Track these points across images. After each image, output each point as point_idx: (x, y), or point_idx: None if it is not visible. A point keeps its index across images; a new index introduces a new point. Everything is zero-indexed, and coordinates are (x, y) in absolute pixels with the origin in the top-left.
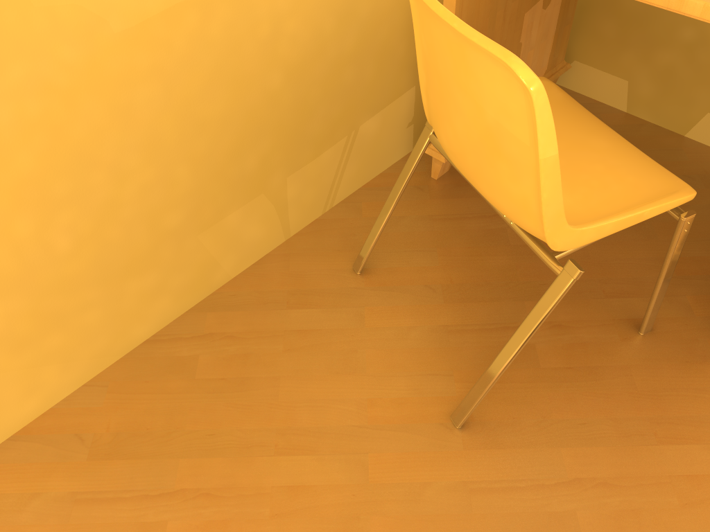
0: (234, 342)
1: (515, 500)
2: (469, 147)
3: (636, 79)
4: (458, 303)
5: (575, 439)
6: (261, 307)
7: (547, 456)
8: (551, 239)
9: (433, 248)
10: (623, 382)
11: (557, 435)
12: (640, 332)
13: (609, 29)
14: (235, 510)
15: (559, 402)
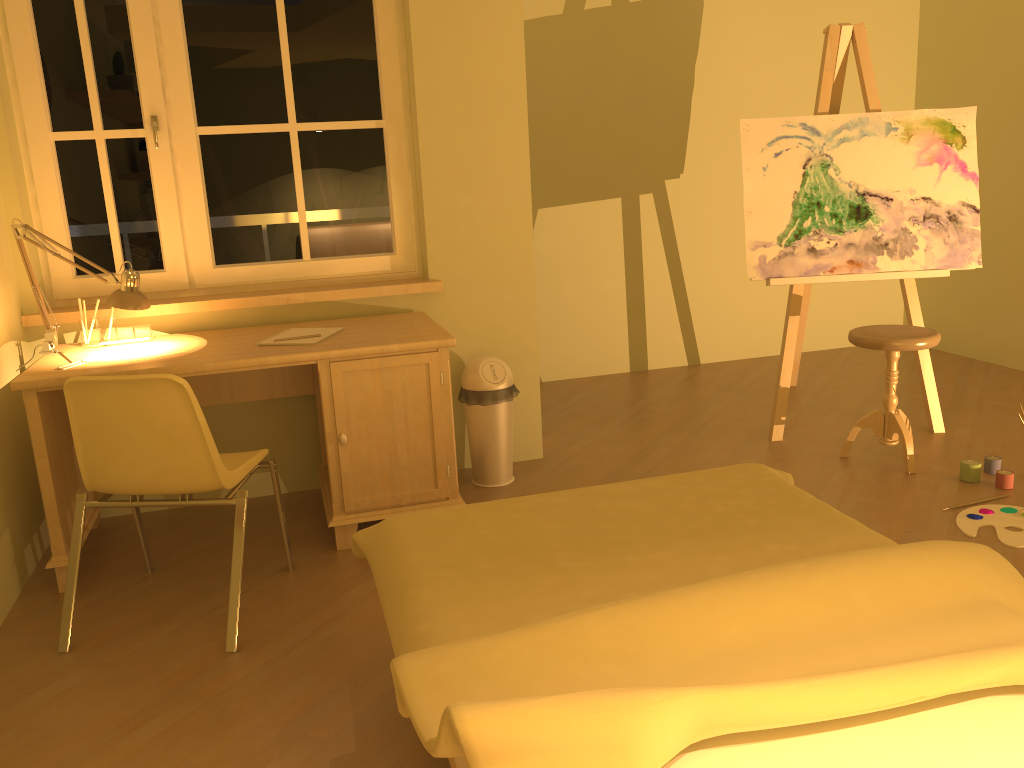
0: (7, 730)
1: (301, 648)
2: (145, 458)
3: None
4: (166, 620)
5: (304, 615)
6: (4, 707)
7: (298, 628)
8: (223, 479)
9: (112, 614)
10: (303, 587)
11: (294, 620)
12: (290, 569)
13: None
14: (133, 766)
15: (280, 612)
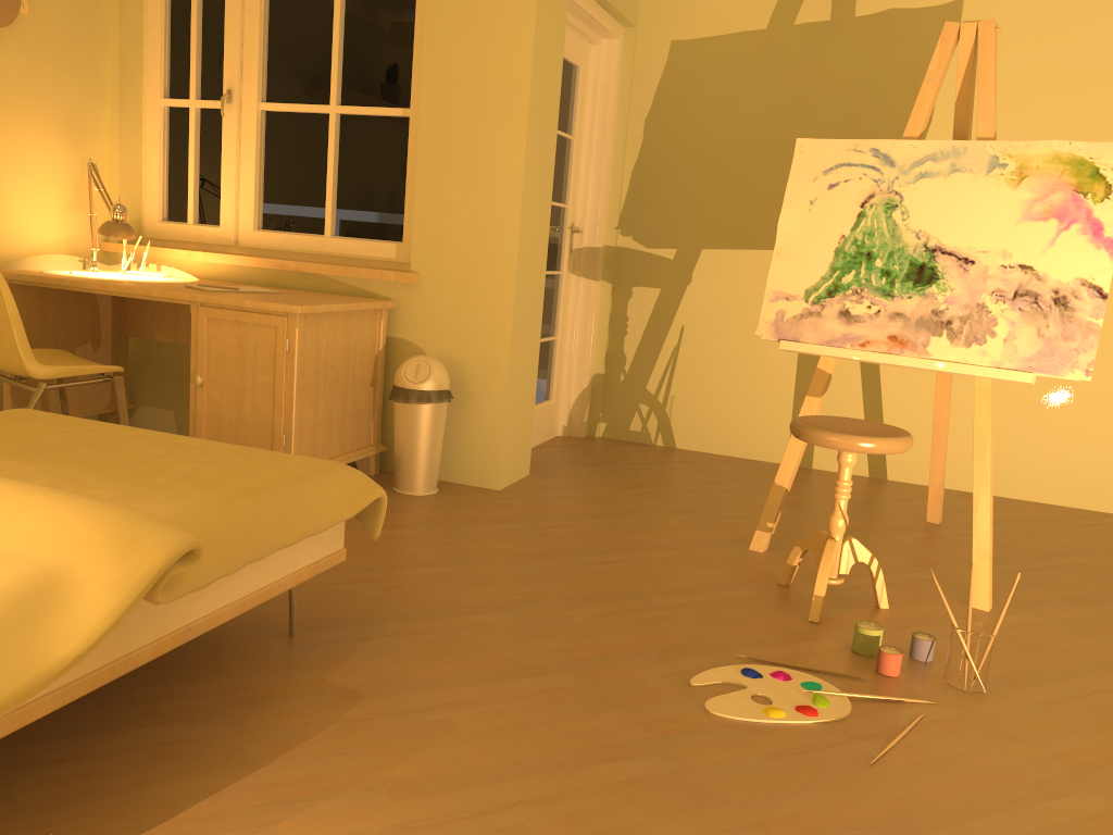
0: None
1: None
2: None
3: (177, 408)
4: None
5: None
6: None
7: None
8: (27, 367)
9: None
10: None
11: None
12: None
13: (155, 377)
14: None
15: None
